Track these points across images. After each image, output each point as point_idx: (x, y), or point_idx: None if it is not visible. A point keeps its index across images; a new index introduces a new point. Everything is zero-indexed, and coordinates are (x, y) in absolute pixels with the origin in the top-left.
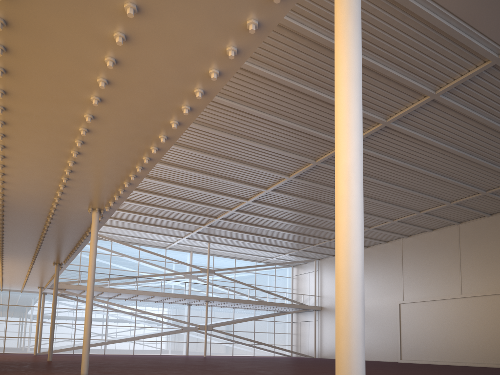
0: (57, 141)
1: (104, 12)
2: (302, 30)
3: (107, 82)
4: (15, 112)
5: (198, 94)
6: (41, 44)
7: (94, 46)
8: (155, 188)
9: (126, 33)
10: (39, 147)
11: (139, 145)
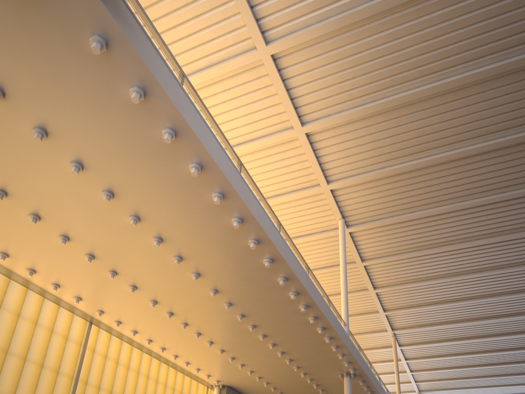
0: (229, 323)
1: (106, 210)
2: (509, 64)
3: (179, 257)
4: (179, 312)
5: (234, 223)
6: (119, 256)
7: (137, 236)
8: (502, 328)
9: (133, 214)
10: (228, 333)
11: (278, 297)
